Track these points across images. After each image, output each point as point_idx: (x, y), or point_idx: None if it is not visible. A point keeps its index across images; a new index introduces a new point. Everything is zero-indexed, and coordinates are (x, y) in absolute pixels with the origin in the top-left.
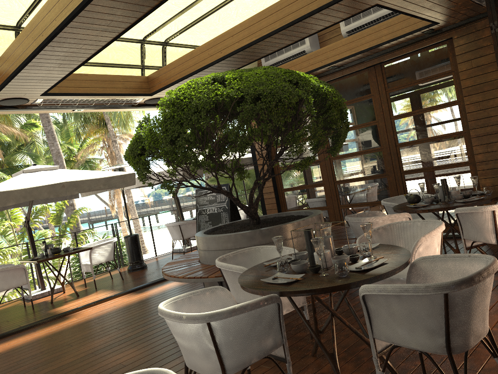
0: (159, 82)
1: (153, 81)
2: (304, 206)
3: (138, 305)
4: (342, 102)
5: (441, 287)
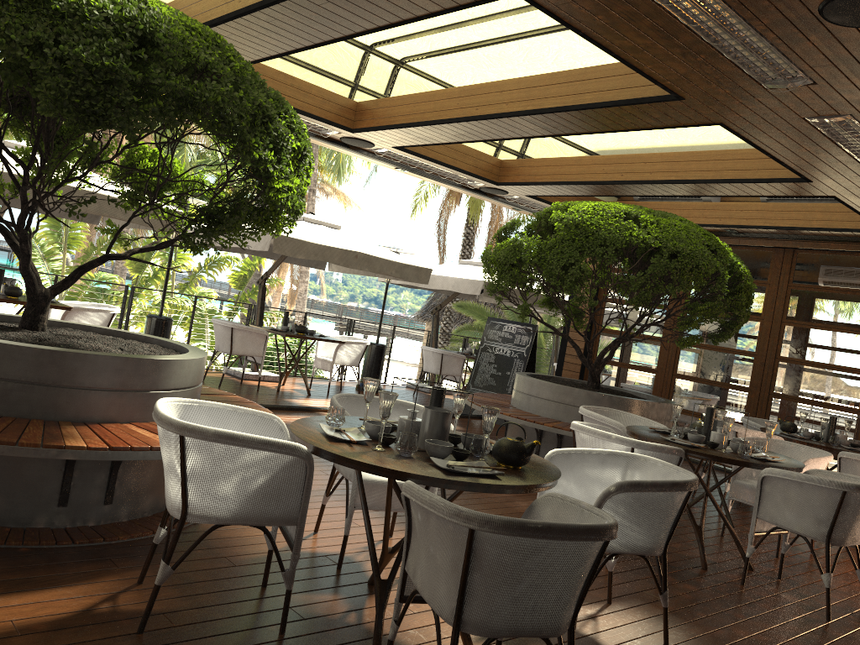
0: (517, 174)
1: (509, 169)
2: None
3: None
4: (752, 288)
5: (843, 485)
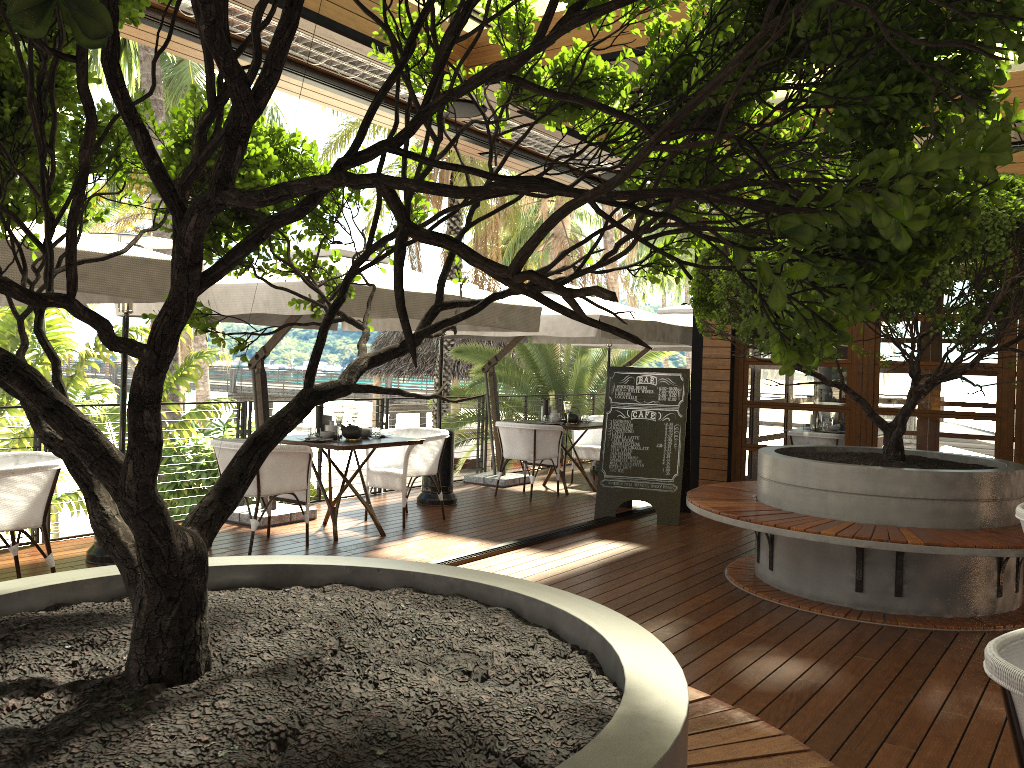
0: None
1: None
2: (788, 442)
3: (602, 575)
4: None
5: None
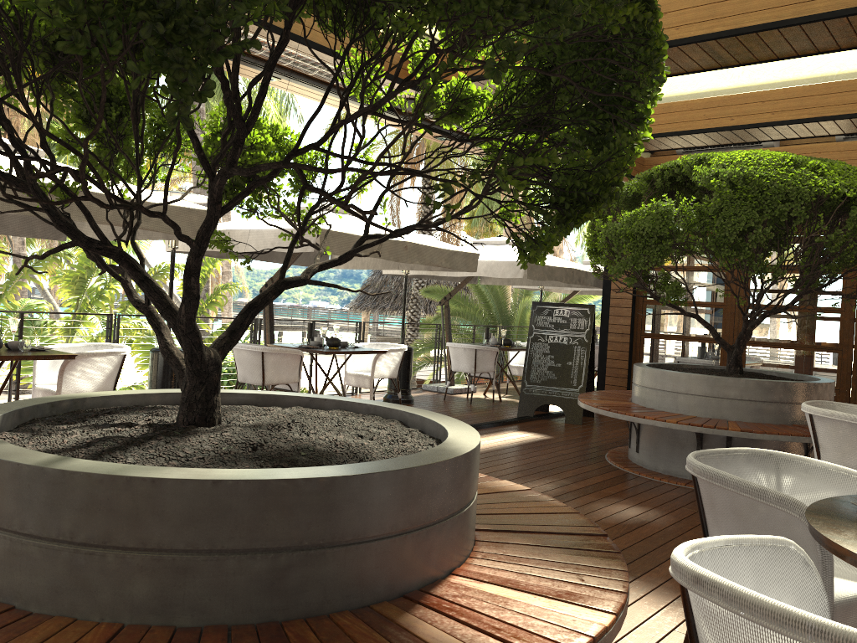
0: None
1: None
2: None
3: (512, 452)
4: None
5: None
